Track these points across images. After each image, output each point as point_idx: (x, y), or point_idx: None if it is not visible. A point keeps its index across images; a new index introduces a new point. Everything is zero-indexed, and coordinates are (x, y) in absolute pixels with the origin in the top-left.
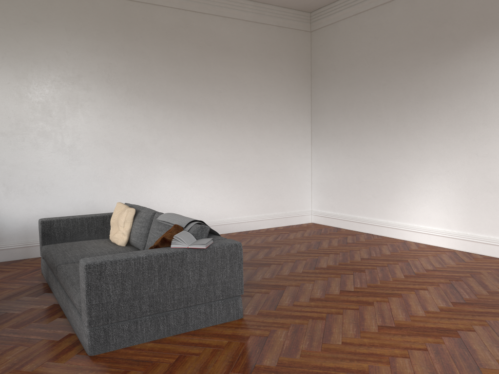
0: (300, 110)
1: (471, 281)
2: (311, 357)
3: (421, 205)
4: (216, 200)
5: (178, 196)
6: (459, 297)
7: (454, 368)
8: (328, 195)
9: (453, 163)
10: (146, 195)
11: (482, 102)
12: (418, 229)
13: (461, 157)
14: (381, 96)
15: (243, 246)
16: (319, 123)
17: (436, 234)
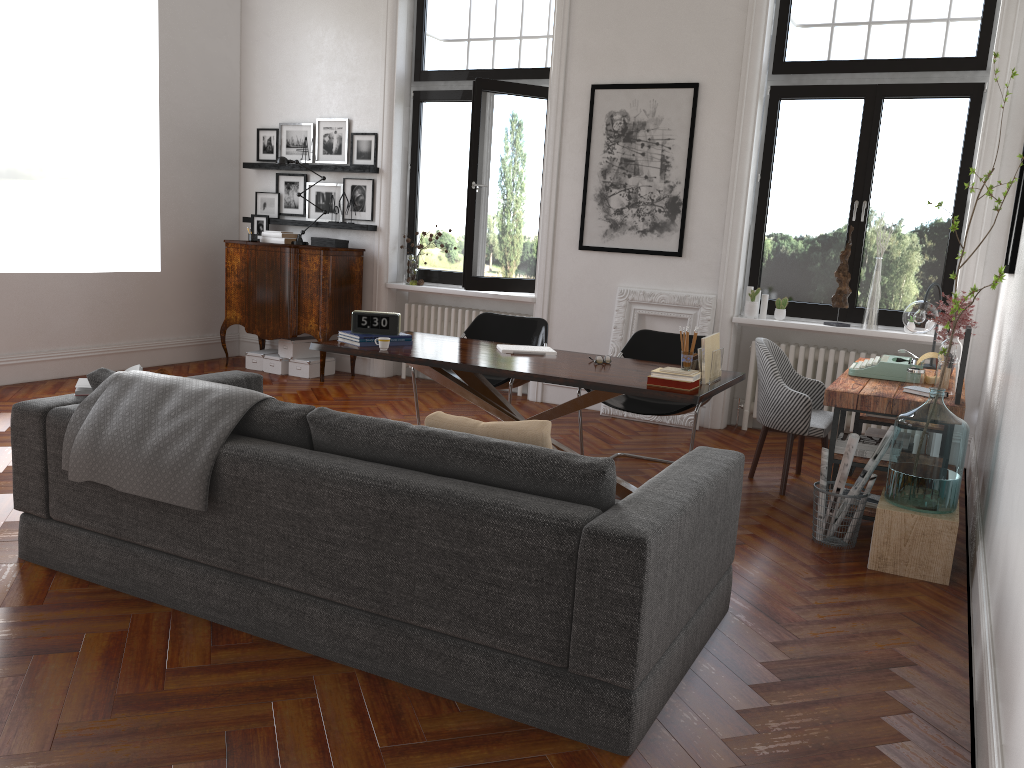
0: None
1: None
2: None
3: None
4: None
5: None
6: None
7: None
8: None
9: None
10: None
11: None
12: None
13: None
14: None
15: None
16: None
17: None
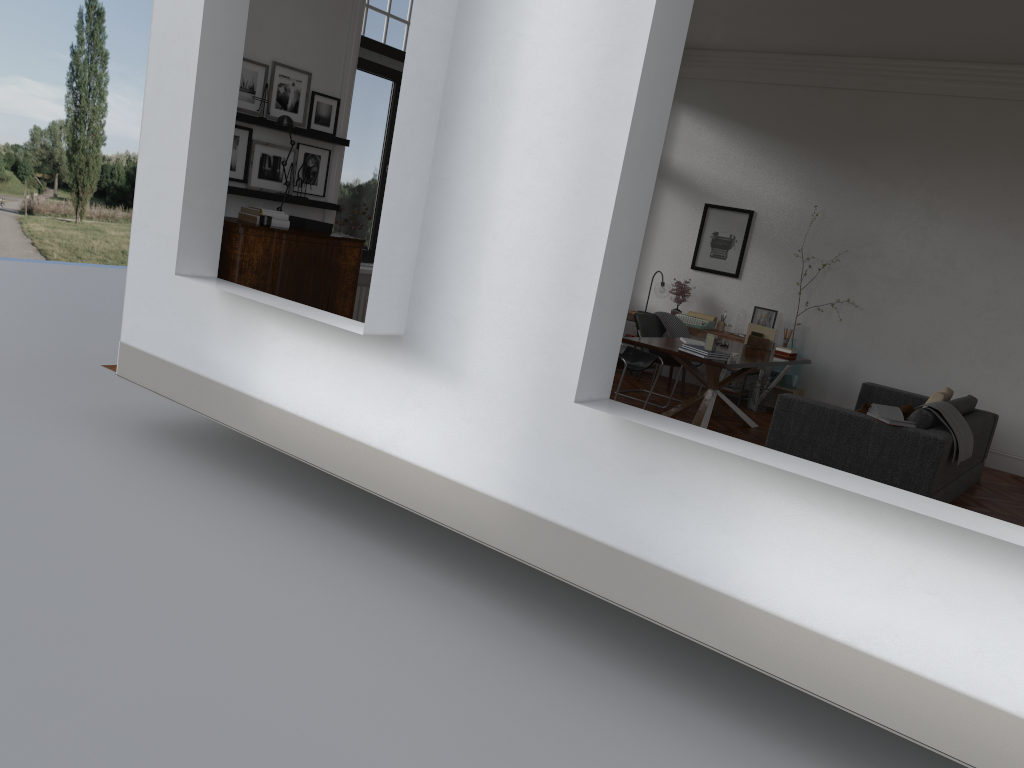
0: None
1: None
2: None
3: None
4: None
5: None
6: None
7: None
8: None
9: None
10: None
11: None
12: None
13: None
14: None
15: None
16: None
17: None
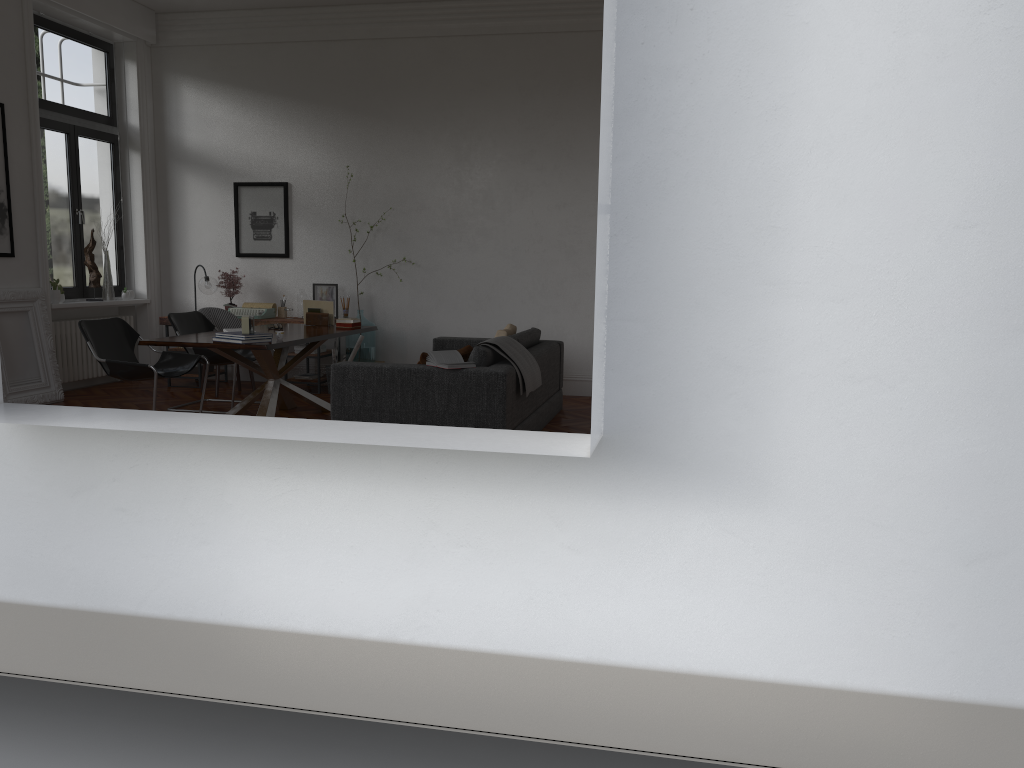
0: None
1: None
2: None
3: None
4: None
5: None
6: None
7: None
8: None
9: None
10: None
11: None
12: None
13: None
14: None
15: None
16: None
17: None
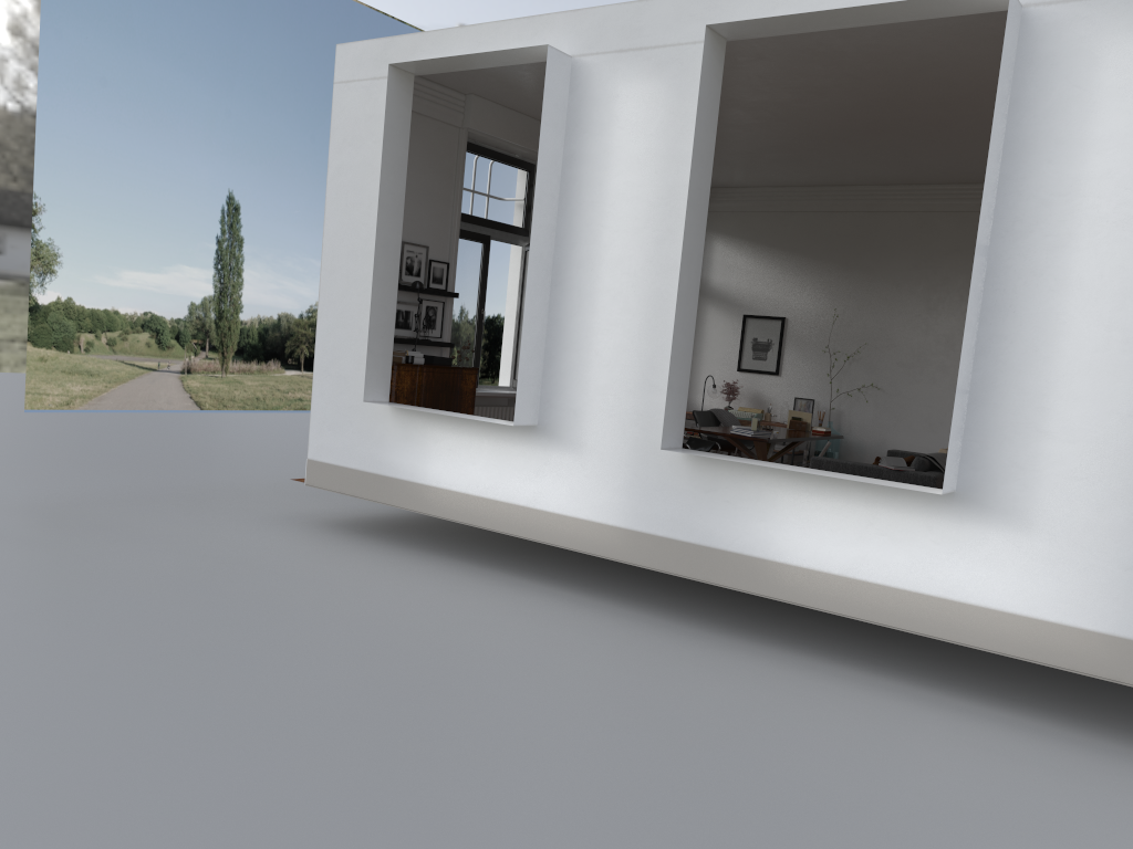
0: None
1: None
2: None
3: None
4: None
5: None
6: None
7: None
8: None
9: None
10: None
11: None
12: None
13: None
14: None
15: None
16: None
17: None
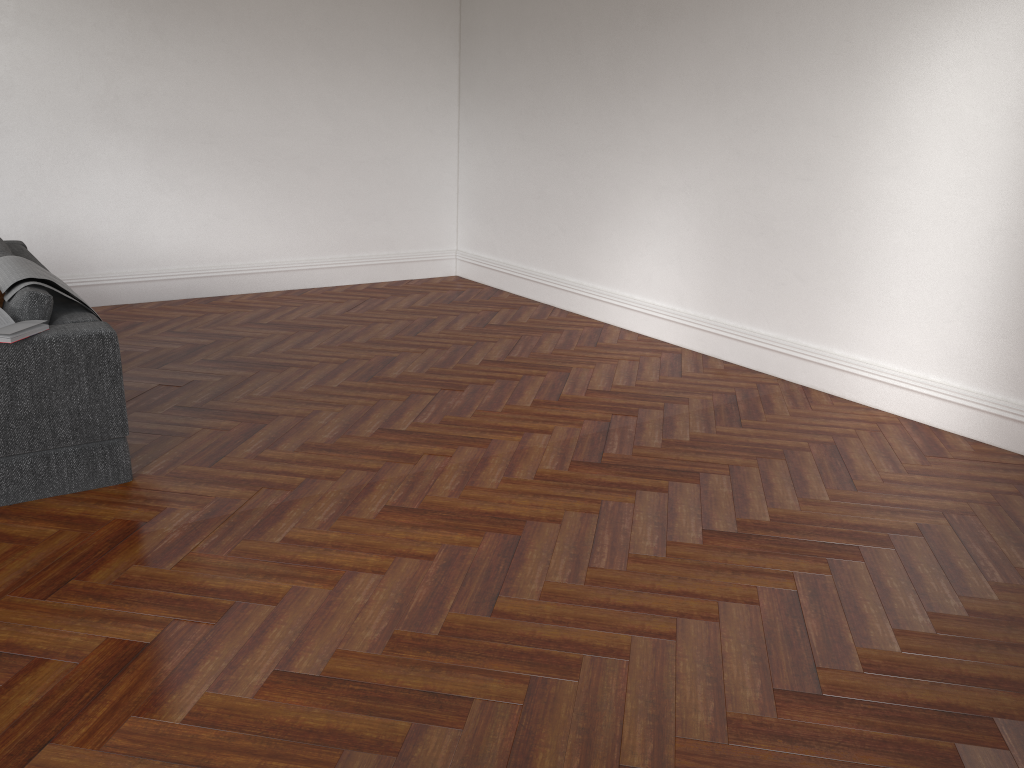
0: (433, 25)
1: (653, 418)
2: (194, 568)
3: (638, 254)
4: (233, 222)
5: (140, 210)
6: (598, 452)
7: (449, 597)
8: (486, 220)
9: (698, 170)
10: (62, 204)
11: (757, 38)
12: (630, 303)
13: (712, 157)
14: (584, 5)
15: (269, 323)
16: (474, 58)
17: (659, 316)
